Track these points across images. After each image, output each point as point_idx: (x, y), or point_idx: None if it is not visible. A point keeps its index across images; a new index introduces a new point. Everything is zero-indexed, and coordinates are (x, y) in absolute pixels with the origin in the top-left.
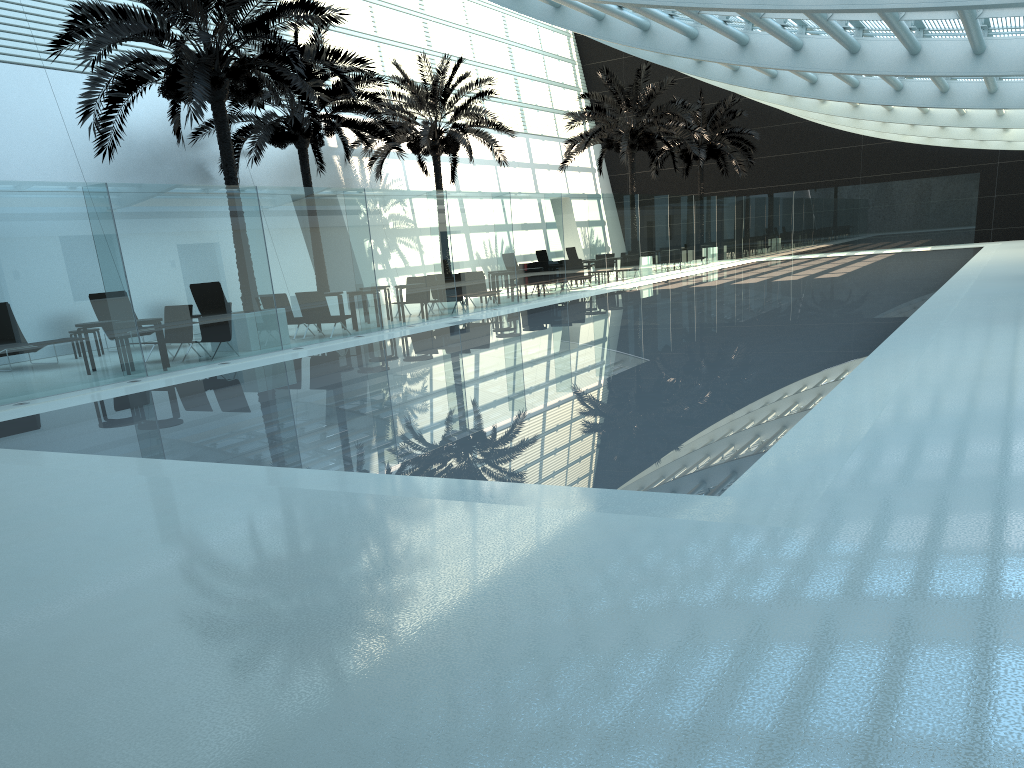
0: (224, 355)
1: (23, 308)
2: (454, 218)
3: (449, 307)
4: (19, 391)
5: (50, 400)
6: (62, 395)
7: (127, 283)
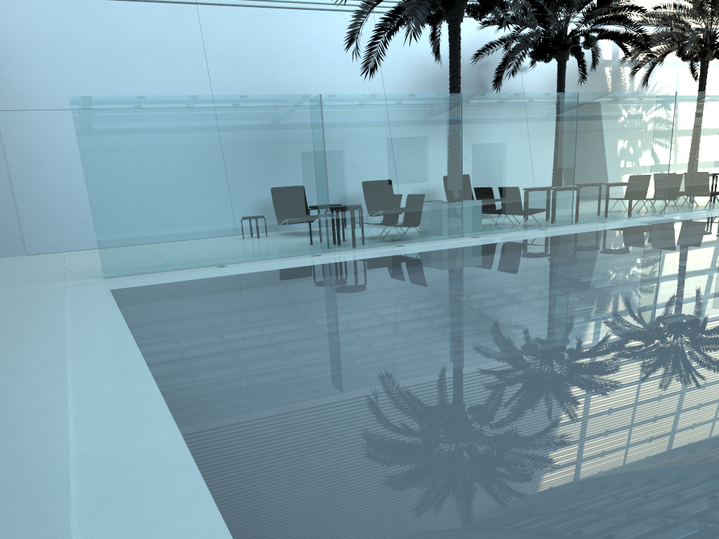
0: (404, 238)
1: (237, 194)
2: (680, 119)
3: (655, 206)
4: (225, 256)
5: (240, 266)
6: (255, 262)
7: (326, 176)
